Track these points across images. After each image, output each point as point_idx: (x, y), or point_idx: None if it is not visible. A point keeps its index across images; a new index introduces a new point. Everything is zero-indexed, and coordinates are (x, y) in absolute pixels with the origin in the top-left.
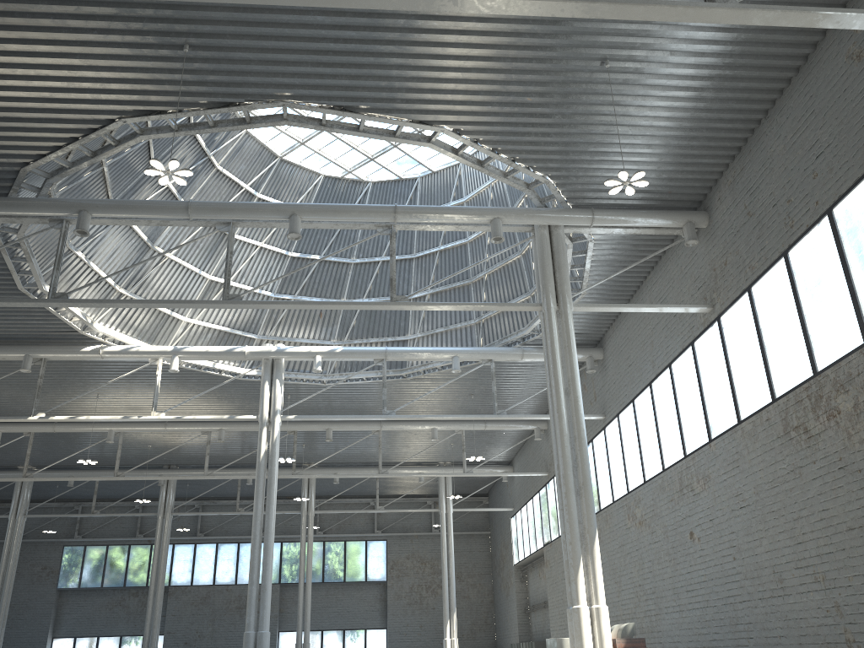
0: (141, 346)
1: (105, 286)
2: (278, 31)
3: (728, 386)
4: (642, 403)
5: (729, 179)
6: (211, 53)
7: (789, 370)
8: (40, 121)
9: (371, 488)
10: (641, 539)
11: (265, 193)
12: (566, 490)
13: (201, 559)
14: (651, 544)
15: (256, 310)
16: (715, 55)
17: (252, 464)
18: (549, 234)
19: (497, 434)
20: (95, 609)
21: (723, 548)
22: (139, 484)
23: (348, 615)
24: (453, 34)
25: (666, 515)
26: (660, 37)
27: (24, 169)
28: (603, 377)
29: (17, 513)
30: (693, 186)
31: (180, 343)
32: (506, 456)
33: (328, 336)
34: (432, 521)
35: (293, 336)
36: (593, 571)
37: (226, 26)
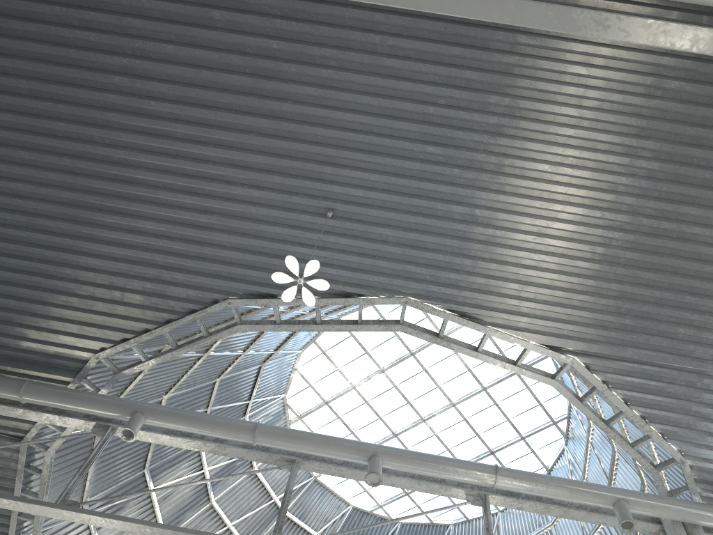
0: None
1: None
2: (430, 205)
3: None
4: None
5: None
6: (351, 225)
7: None
8: (142, 293)
9: None
10: None
11: (291, 511)
12: None
13: None
14: None
15: None
16: None
17: None
18: None
19: None
20: None
21: None
22: None
23: None
24: (614, 230)
25: None
26: None
27: (97, 355)
28: None
29: None
30: None
31: None
32: None
33: None
34: None
35: None
36: None
37: (379, 193)
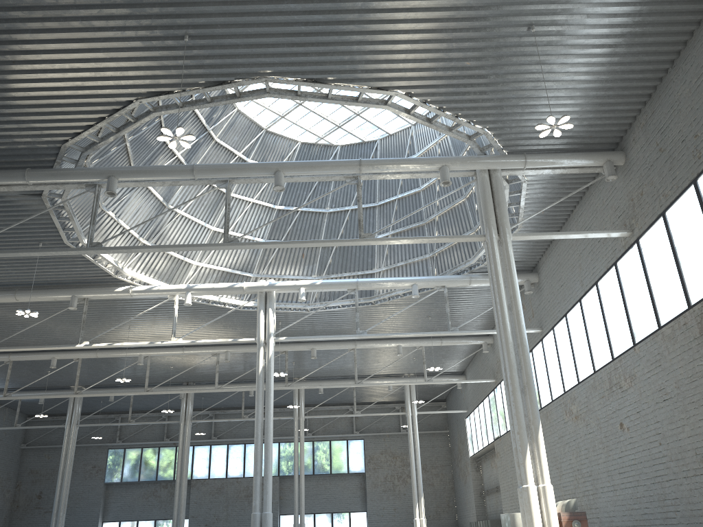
0: (161, 285)
1: (132, 238)
2: (259, 19)
3: (648, 298)
4: (573, 317)
5: (642, 122)
6: (206, 41)
7: (702, 281)
8: (75, 106)
9: (349, 397)
10: (578, 431)
11: (254, 159)
12: (512, 389)
13: (215, 458)
14: (586, 435)
15: (251, 253)
16: (626, 15)
17: (253, 379)
18: (489, 177)
19: (451, 349)
20: (134, 499)
21: (650, 436)
22: (165, 398)
23: (334, 501)
24: (402, 11)
25: (598, 410)
26: (577, 3)
27: (64, 145)
28: (539, 297)
29: (71, 423)
30: (611, 130)
31: (191, 283)
32: (459, 367)
33: (310, 272)
34: (400, 422)
35: (281, 273)
36: (538, 456)
37: (217, 18)
